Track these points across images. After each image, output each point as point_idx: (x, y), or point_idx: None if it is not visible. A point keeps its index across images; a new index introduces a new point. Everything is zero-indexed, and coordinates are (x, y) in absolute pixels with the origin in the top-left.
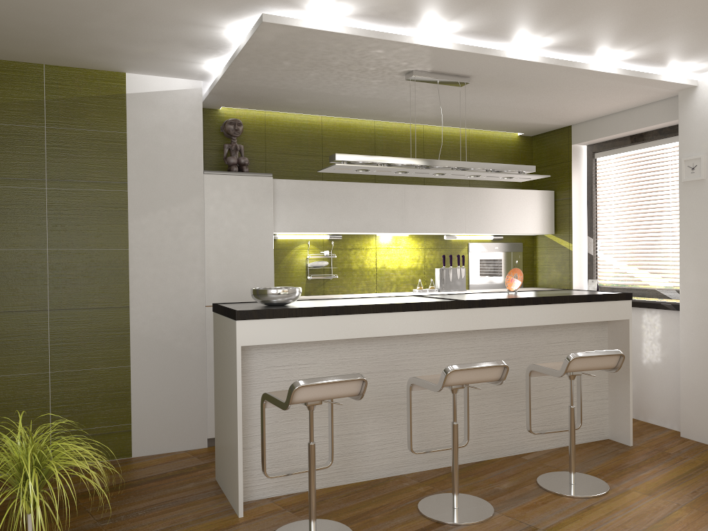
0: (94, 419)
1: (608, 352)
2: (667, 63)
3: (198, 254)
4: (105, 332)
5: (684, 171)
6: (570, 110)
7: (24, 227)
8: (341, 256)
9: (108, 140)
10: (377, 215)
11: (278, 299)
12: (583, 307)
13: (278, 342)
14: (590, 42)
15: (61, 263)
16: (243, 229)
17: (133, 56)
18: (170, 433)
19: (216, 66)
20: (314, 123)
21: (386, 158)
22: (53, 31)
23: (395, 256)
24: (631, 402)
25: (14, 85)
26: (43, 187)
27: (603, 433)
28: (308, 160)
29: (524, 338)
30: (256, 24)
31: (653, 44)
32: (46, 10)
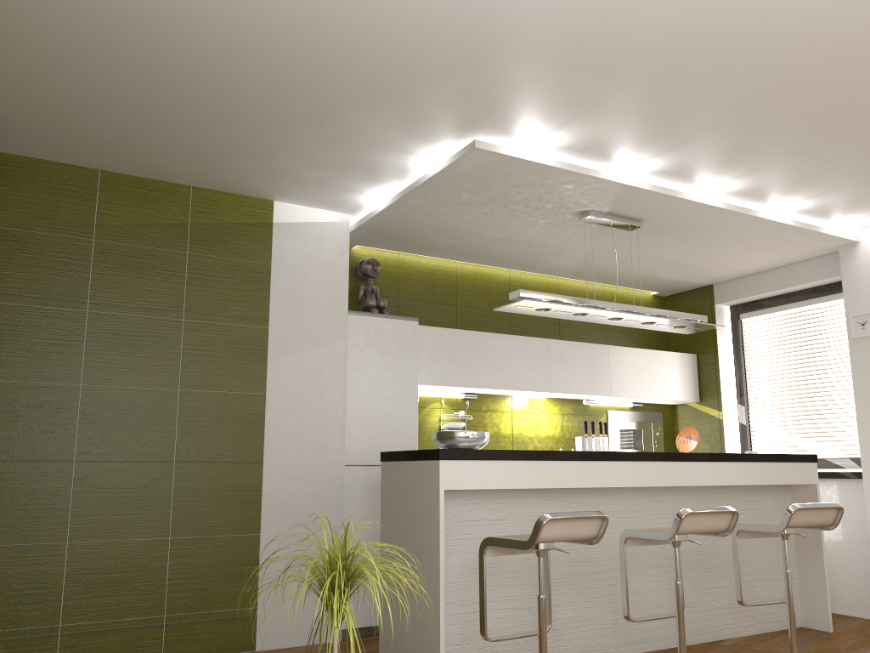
0: (215, 599)
1: (828, 504)
2: (834, 216)
3: (339, 403)
4: (235, 492)
5: (853, 327)
6: (721, 265)
7: (156, 362)
8: (476, 418)
9: (251, 270)
10: (521, 371)
11: (470, 443)
12: (772, 467)
13: (481, 488)
14: (771, 189)
15: (192, 406)
16: (387, 378)
17: (297, 181)
18: (300, 621)
19: (378, 197)
20: (448, 269)
21: (568, 298)
22: (235, 148)
23: (532, 421)
24: (827, 579)
25: (159, 205)
26: (180, 318)
27: (796, 620)
28: (441, 309)
29: (711, 502)
30: (461, 150)
31: (829, 194)
32: (248, 124)
